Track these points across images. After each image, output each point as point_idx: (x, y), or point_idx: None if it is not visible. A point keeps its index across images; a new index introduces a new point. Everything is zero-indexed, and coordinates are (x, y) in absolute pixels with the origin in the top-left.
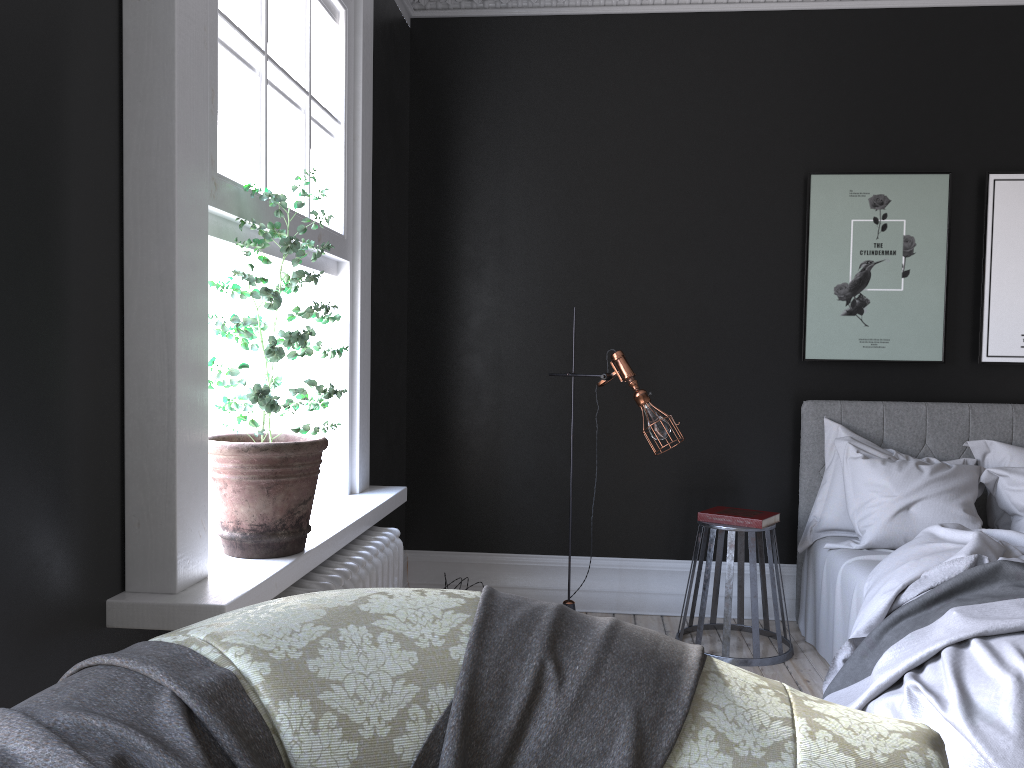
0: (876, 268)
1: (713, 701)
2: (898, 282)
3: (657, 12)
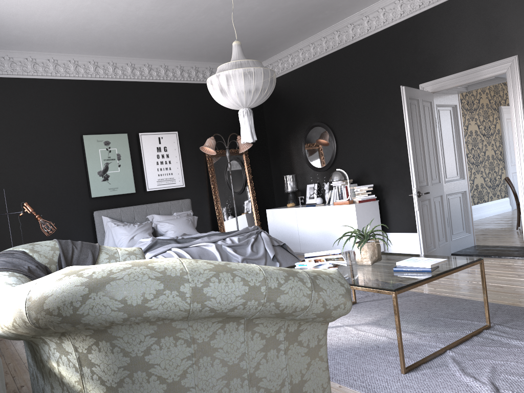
0: (110, 164)
1: (103, 248)
2: (118, 168)
3: (14, 77)
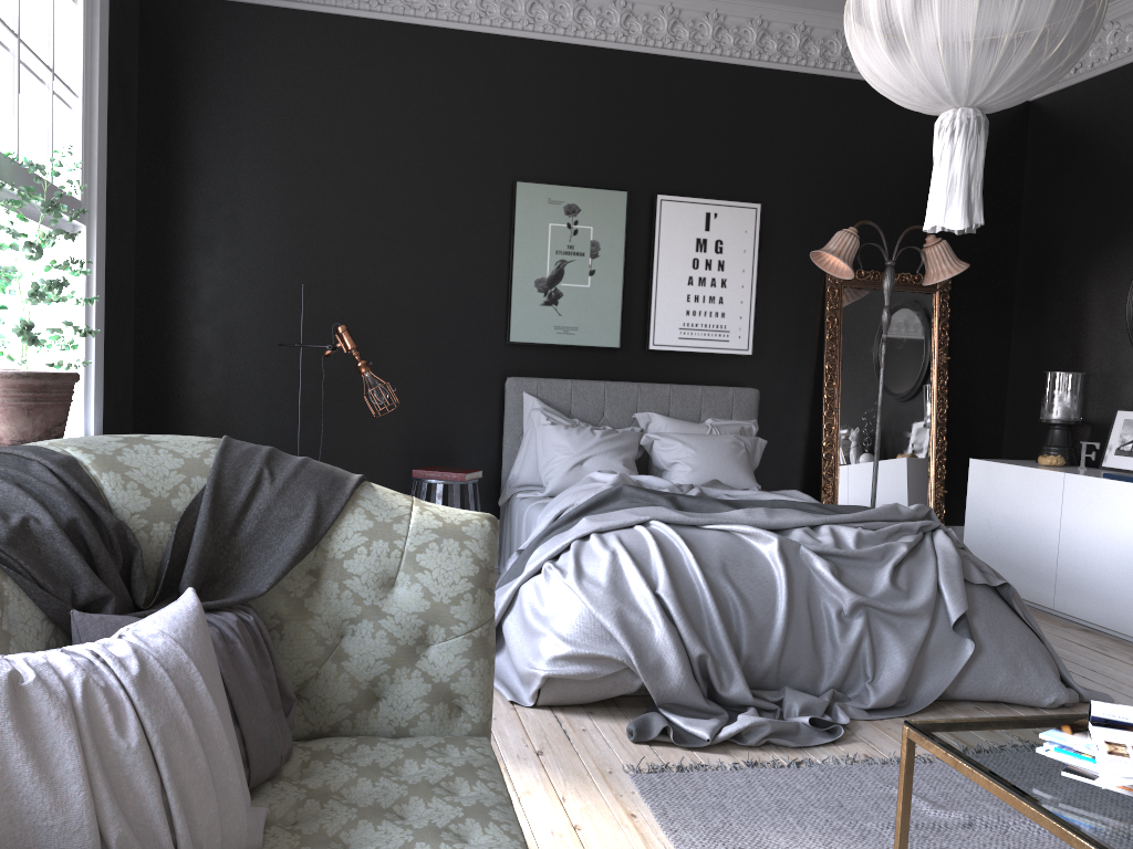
0: (569, 266)
1: (365, 496)
2: (586, 279)
3: (385, 19)
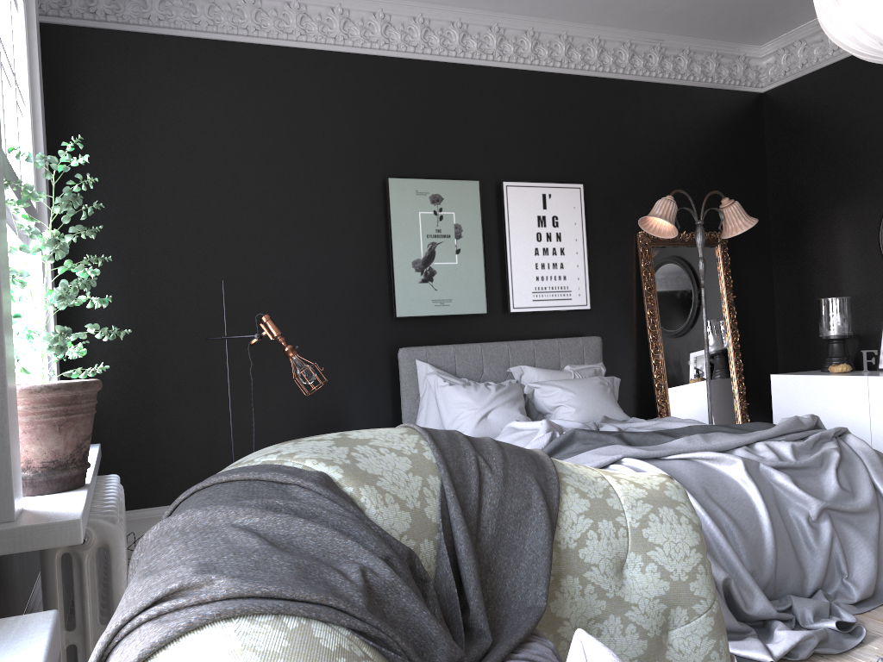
0: (439, 247)
1: (563, 472)
2: (454, 257)
3: (261, 43)
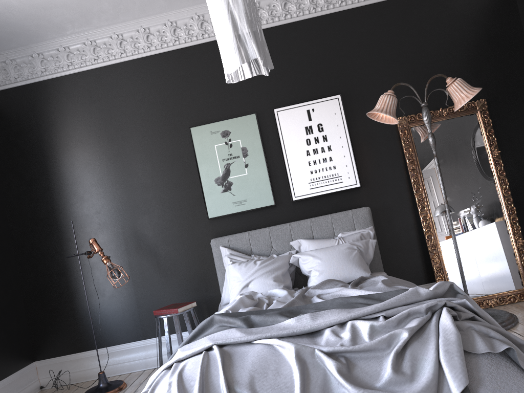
0: (232, 166)
1: None
2: (244, 170)
3: (101, 66)
